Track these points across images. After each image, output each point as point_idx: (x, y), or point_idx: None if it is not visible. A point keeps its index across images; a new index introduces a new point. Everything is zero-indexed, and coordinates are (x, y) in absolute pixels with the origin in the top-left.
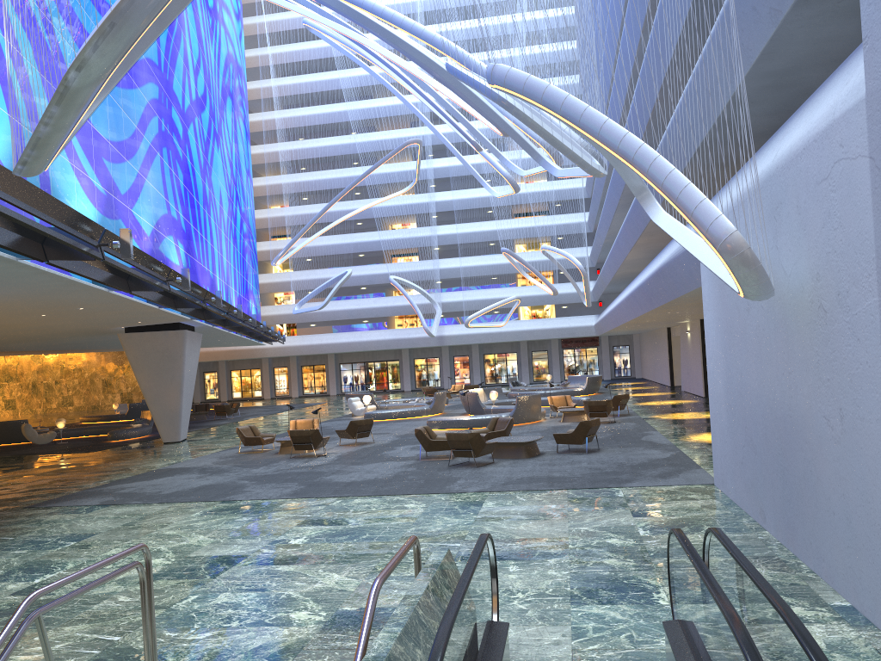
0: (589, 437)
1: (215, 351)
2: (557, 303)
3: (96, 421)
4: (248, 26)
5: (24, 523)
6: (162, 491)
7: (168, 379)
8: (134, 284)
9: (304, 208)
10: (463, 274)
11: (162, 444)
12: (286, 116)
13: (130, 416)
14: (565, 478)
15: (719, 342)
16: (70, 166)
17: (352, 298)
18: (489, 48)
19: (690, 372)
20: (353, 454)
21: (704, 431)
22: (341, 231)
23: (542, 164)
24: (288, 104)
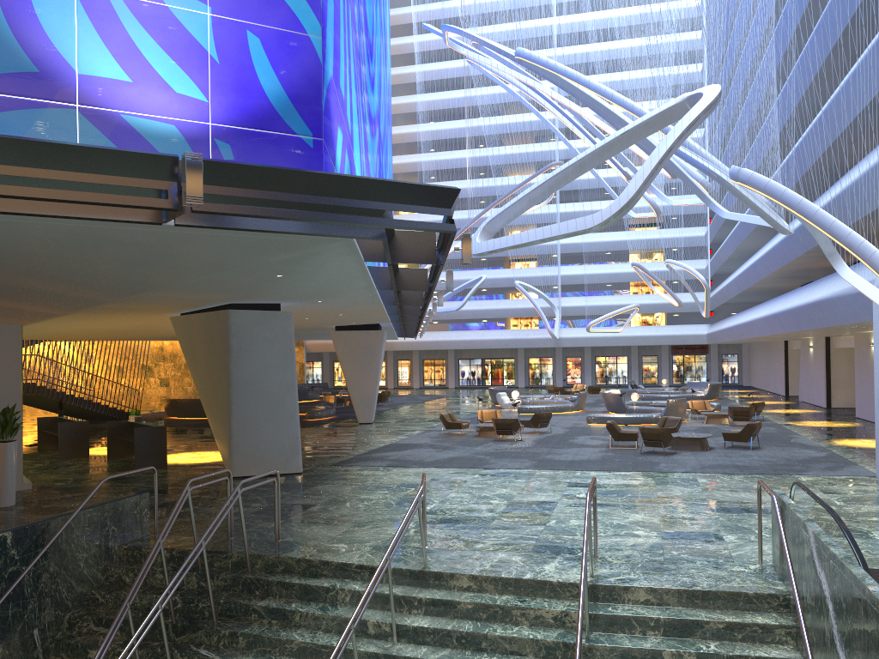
0: (752, 437)
1: None
2: (670, 311)
3: None
4: (390, 46)
5: (351, 475)
6: (422, 459)
7: (367, 370)
8: (402, 300)
9: (434, 215)
10: (581, 281)
11: (358, 424)
12: (422, 130)
13: None
14: (748, 466)
15: None
16: None
17: (473, 298)
18: (613, 68)
19: (810, 384)
20: (544, 440)
21: (843, 437)
22: None
23: (710, 206)
24: (421, 118)
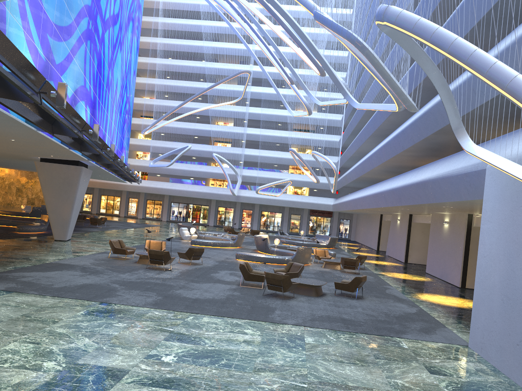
0: (358, 288)
1: (93, 181)
2: (312, 187)
3: (9, 214)
4: None
5: None
6: (53, 284)
7: (65, 197)
8: (57, 129)
9: (165, 102)
10: (258, 160)
11: (53, 241)
12: (163, 42)
13: (32, 215)
14: (354, 321)
15: (502, 248)
16: (23, 32)
17: (186, 162)
18: None
19: (395, 245)
20: (190, 272)
21: (424, 292)
22: (186, 120)
23: (346, 98)
24: (165, 35)
